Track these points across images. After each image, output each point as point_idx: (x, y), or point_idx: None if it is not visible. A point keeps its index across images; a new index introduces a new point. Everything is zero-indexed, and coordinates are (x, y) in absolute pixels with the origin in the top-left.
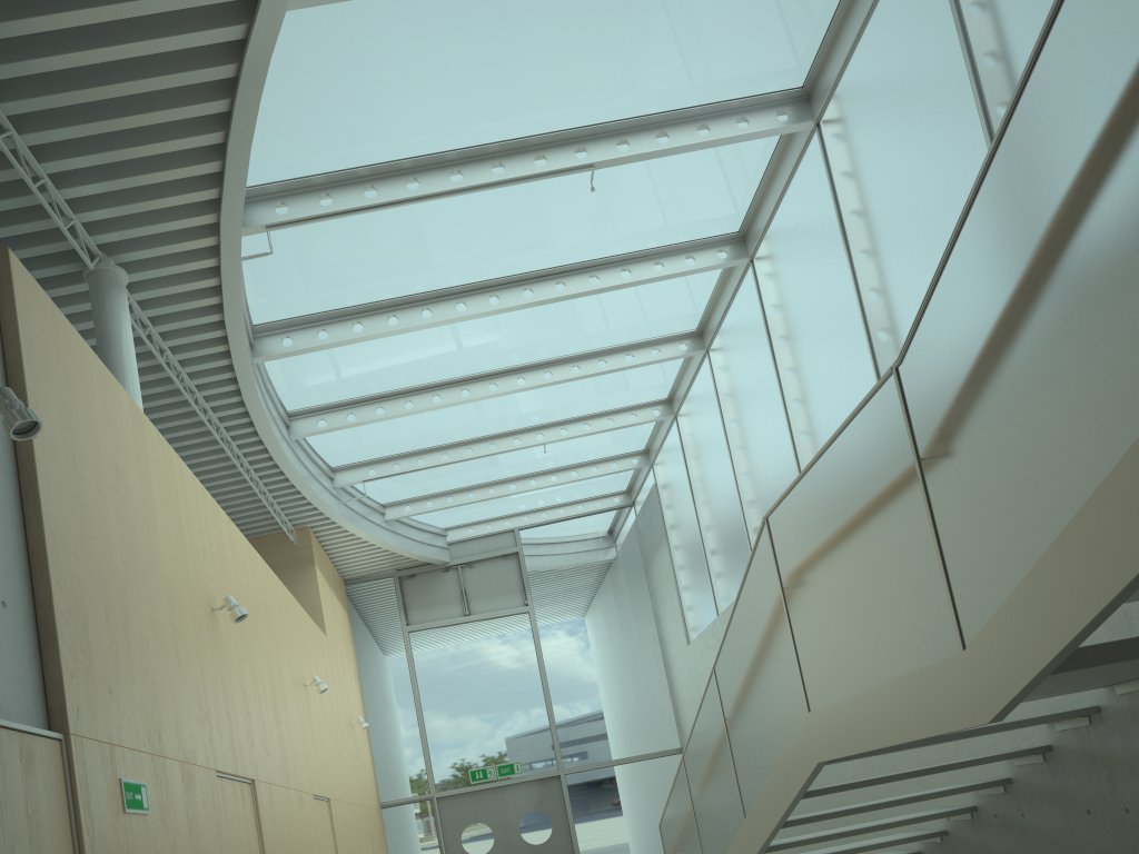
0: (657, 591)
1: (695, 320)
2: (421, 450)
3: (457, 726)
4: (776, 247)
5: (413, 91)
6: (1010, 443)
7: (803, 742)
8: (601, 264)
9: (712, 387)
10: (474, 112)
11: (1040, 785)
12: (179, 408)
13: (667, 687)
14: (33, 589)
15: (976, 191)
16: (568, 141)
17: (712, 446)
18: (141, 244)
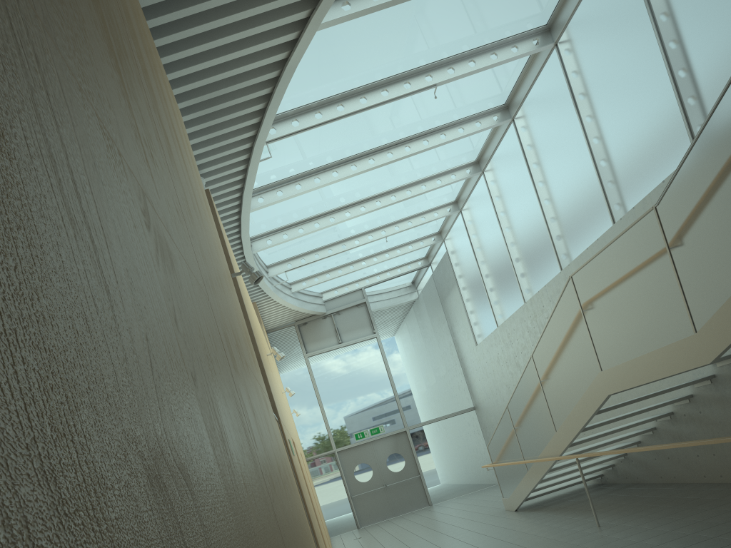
0: (452, 315)
1: (475, 155)
2: (316, 249)
3: (343, 409)
4: (530, 113)
5: (346, 60)
6: (718, 242)
7: (598, 386)
8: (429, 132)
9: (487, 193)
10: (375, 66)
11: (709, 395)
12: None
13: (462, 372)
14: None
15: (699, 135)
16: (421, 72)
17: (489, 228)
18: (211, 163)
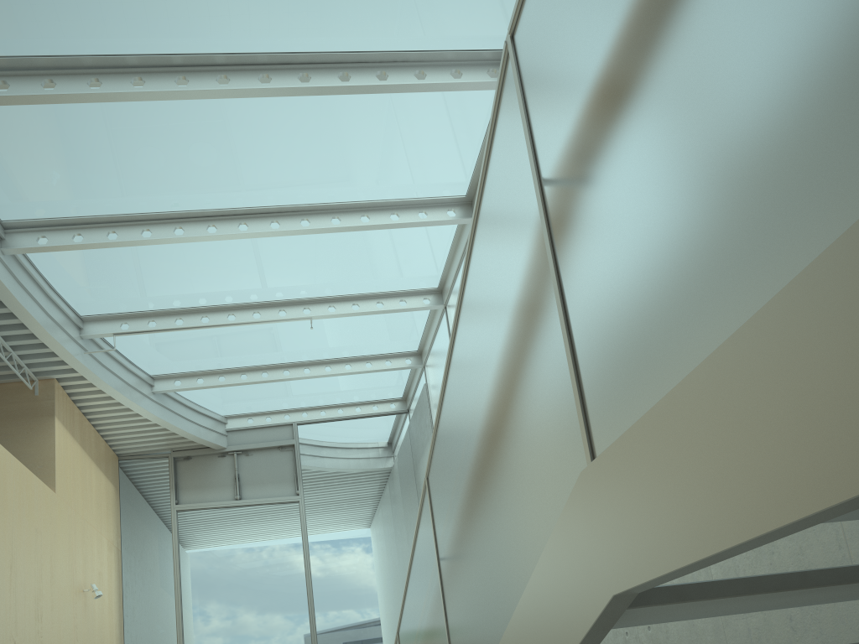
0: None
1: (465, 183)
2: (179, 310)
3: (215, 607)
4: None
5: None
6: None
7: (574, 550)
8: (354, 61)
9: None
10: None
11: None
12: None
13: None
14: None
15: None
16: None
17: None
18: None
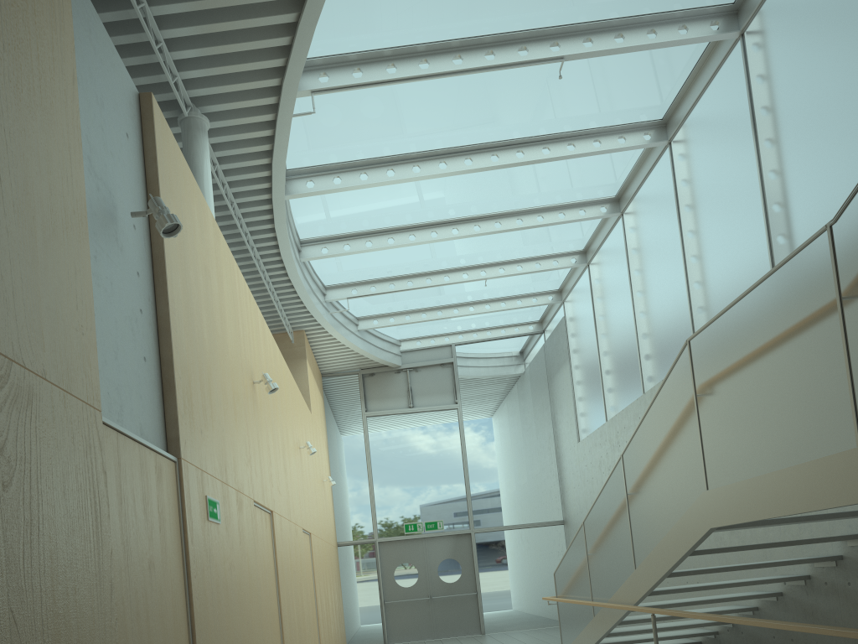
0: (557, 400)
1: (616, 189)
2: (392, 277)
3: (397, 490)
4: (693, 133)
5: None
6: None
7: (699, 512)
8: (552, 138)
9: (622, 243)
10: (478, 9)
11: None
12: (227, 230)
13: (557, 474)
14: (160, 351)
15: None
16: (546, 37)
17: (617, 289)
18: (221, 99)
